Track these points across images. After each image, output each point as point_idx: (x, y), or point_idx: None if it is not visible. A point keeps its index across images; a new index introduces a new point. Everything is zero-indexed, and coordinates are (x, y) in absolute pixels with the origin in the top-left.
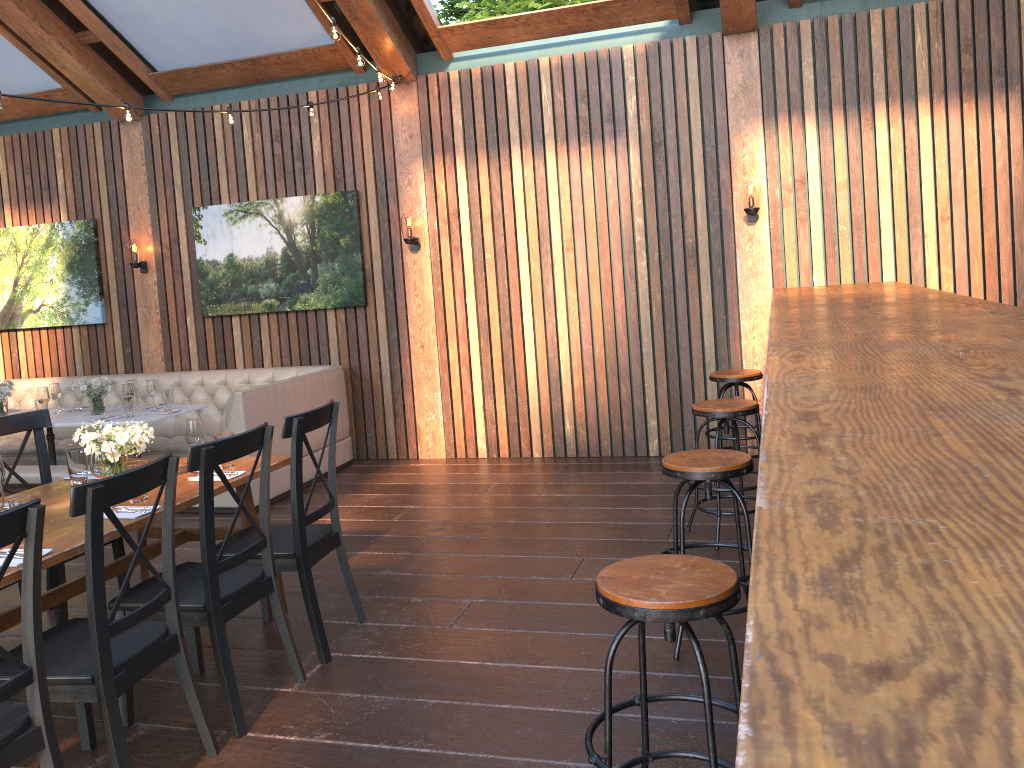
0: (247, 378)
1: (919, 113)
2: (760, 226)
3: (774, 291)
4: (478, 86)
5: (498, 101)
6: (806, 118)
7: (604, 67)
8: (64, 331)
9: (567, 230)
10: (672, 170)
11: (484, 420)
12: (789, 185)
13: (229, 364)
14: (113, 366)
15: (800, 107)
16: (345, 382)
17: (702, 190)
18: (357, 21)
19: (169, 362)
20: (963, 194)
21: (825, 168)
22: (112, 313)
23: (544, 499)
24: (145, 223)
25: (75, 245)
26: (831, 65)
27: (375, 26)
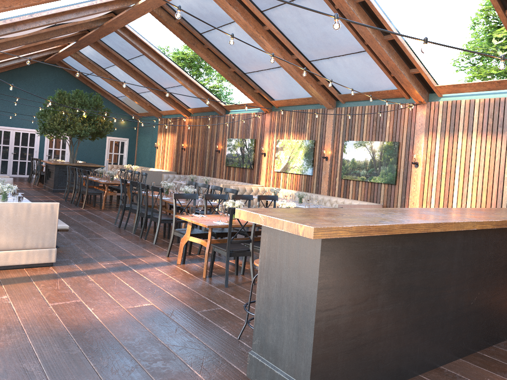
0: (350, 202)
1: None
2: None
3: None
4: (449, 108)
5: (456, 114)
6: None
7: (501, 104)
8: (300, 175)
9: (476, 168)
10: None
11: None
12: None
13: (346, 196)
14: (312, 190)
15: None
16: None
17: None
18: (403, 83)
19: (328, 192)
20: None
21: None
22: (314, 172)
23: None
24: (329, 143)
25: (307, 148)
26: None
27: (409, 85)
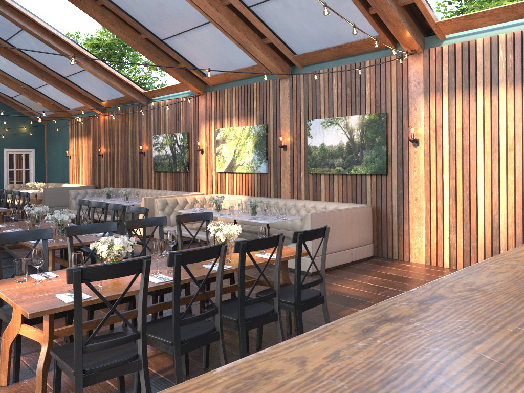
0: (324, 206)
1: None
2: None
3: None
4: (459, 53)
5: (470, 61)
6: None
7: None
8: (251, 175)
9: (510, 138)
10: None
11: (449, 246)
12: None
13: (318, 198)
14: (269, 193)
15: None
16: (373, 214)
17: None
18: (388, 22)
19: (292, 194)
20: None
21: None
22: (270, 168)
23: None
24: (287, 127)
25: (258, 136)
26: None
27: (398, 24)
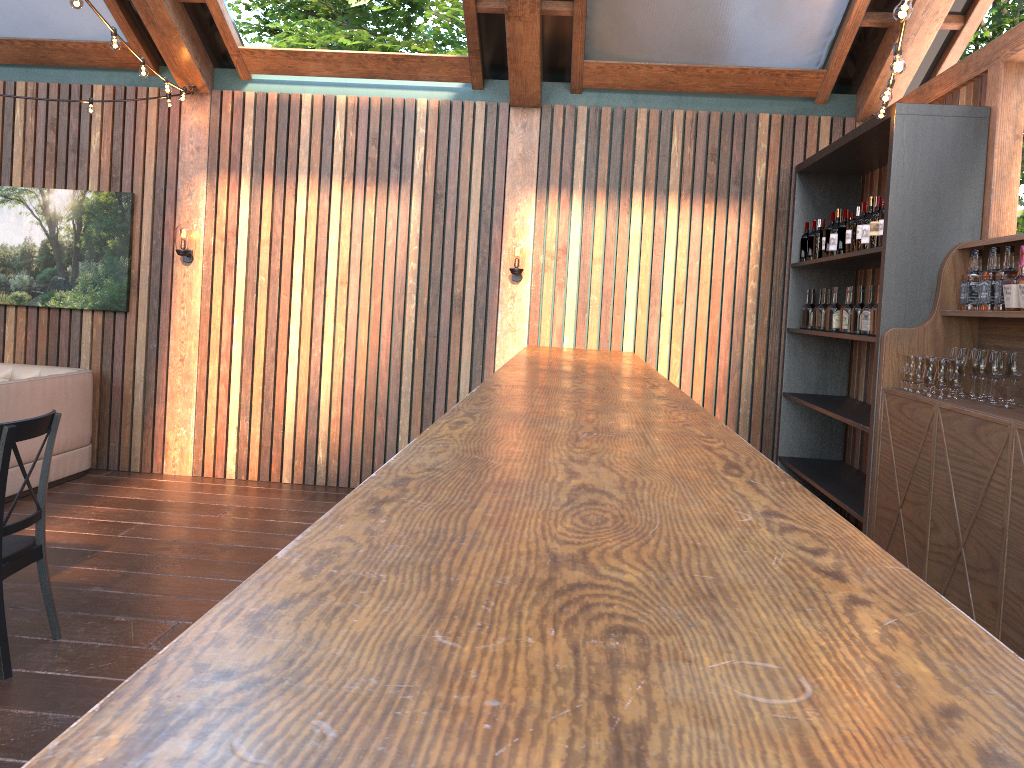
0: None
1: (669, 206)
2: (523, 286)
3: (525, 348)
4: (273, 111)
5: (291, 129)
6: (574, 194)
7: (398, 115)
8: None
9: (343, 264)
10: (449, 222)
11: (237, 441)
12: (552, 252)
13: None
14: None
15: (570, 183)
16: (94, 387)
17: (475, 245)
18: (154, 26)
19: None
20: (696, 283)
21: (585, 242)
22: None
23: (281, 525)
24: None
25: None
26: (600, 151)
27: (172, 34)
